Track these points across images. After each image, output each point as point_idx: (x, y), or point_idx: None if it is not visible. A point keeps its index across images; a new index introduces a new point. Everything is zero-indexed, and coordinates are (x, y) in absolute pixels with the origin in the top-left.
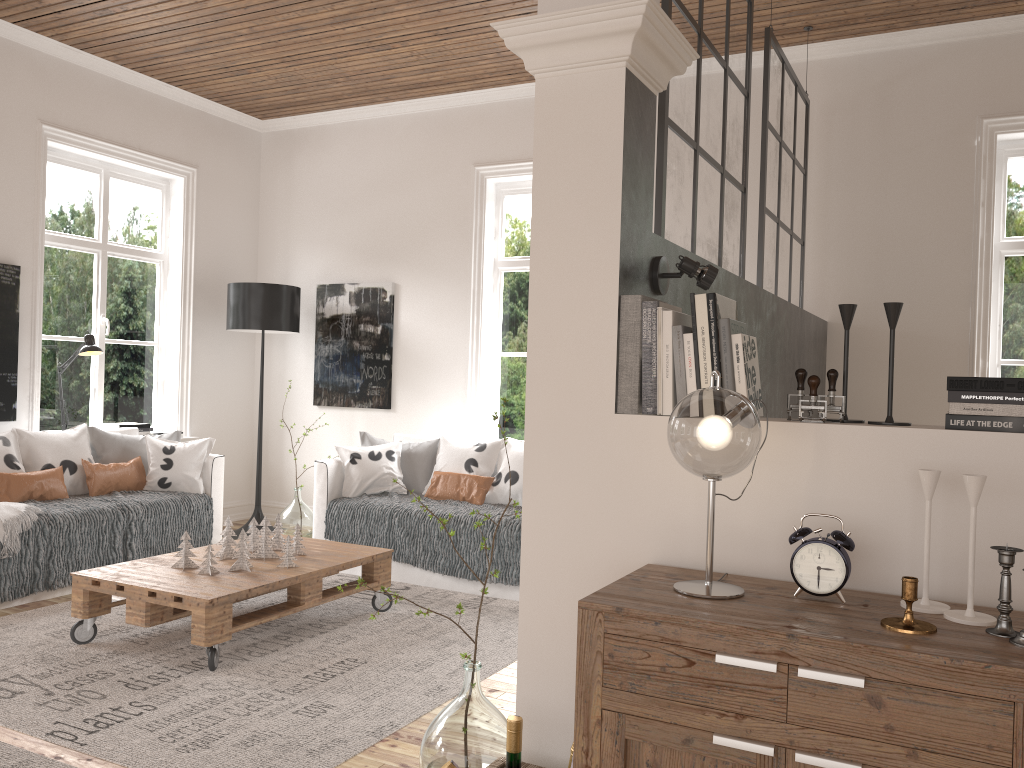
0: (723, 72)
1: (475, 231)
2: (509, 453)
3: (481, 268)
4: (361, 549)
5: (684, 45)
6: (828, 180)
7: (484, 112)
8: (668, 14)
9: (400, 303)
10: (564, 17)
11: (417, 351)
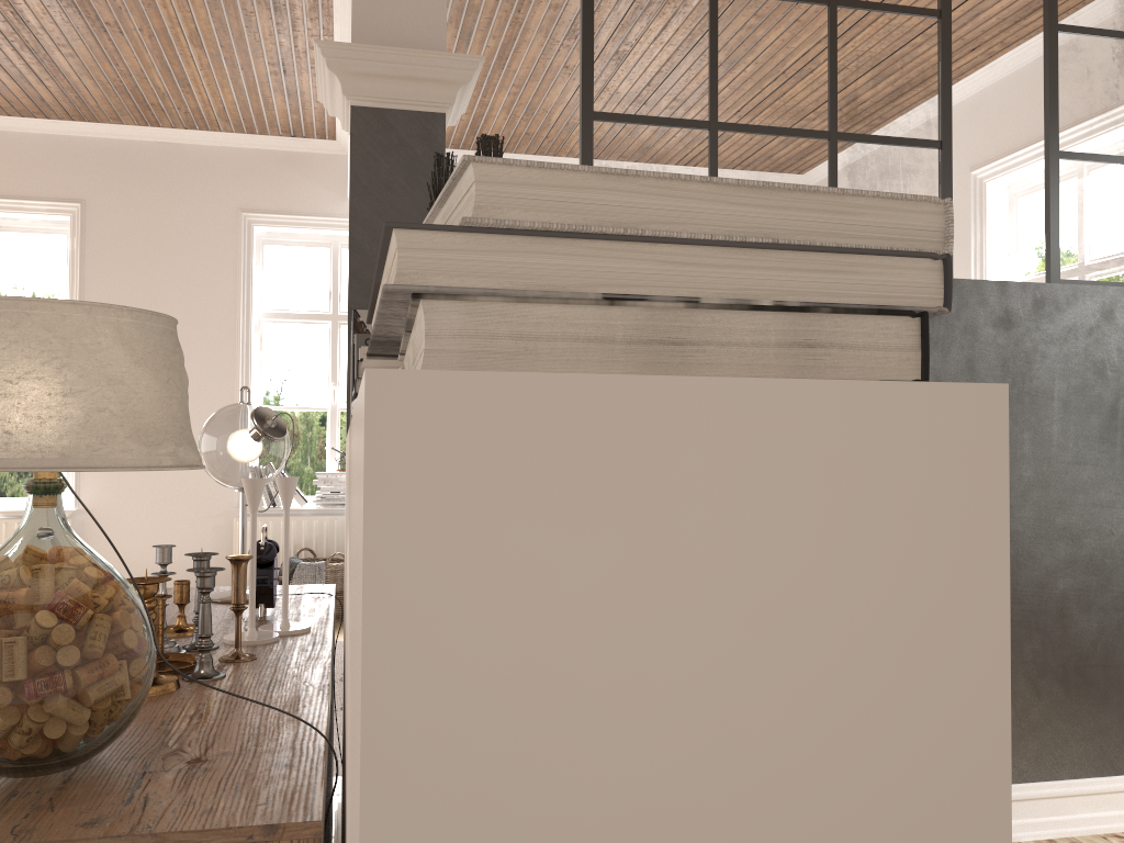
0: (819, 10)
1: (974, 251)
2: None
3: None
4: None
5: (437, 56)
6: None
7: (977, 102)
8: (582, 1)
9: None
10: (320, 78)
11: None
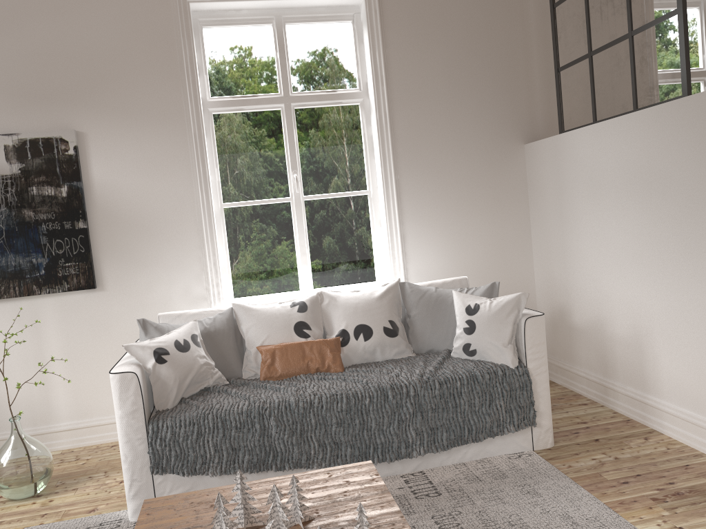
0: None
1: (186, 64)
2: (340, 306)
3: (199, 108)
4: (340, 476)
5: None
6: (544, 18)
7: None
8: None
9: (89, 156)
10: None
11: (125, 212)
